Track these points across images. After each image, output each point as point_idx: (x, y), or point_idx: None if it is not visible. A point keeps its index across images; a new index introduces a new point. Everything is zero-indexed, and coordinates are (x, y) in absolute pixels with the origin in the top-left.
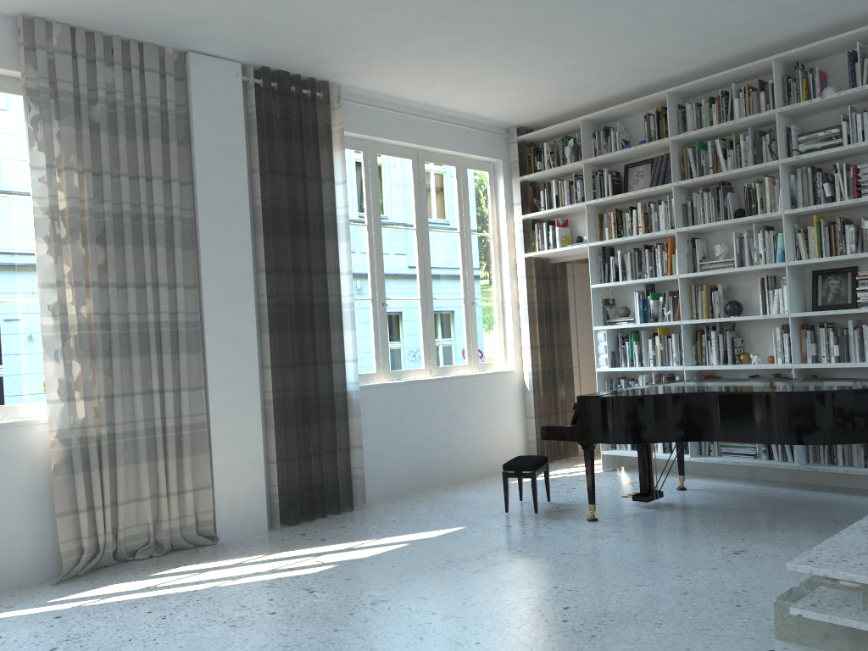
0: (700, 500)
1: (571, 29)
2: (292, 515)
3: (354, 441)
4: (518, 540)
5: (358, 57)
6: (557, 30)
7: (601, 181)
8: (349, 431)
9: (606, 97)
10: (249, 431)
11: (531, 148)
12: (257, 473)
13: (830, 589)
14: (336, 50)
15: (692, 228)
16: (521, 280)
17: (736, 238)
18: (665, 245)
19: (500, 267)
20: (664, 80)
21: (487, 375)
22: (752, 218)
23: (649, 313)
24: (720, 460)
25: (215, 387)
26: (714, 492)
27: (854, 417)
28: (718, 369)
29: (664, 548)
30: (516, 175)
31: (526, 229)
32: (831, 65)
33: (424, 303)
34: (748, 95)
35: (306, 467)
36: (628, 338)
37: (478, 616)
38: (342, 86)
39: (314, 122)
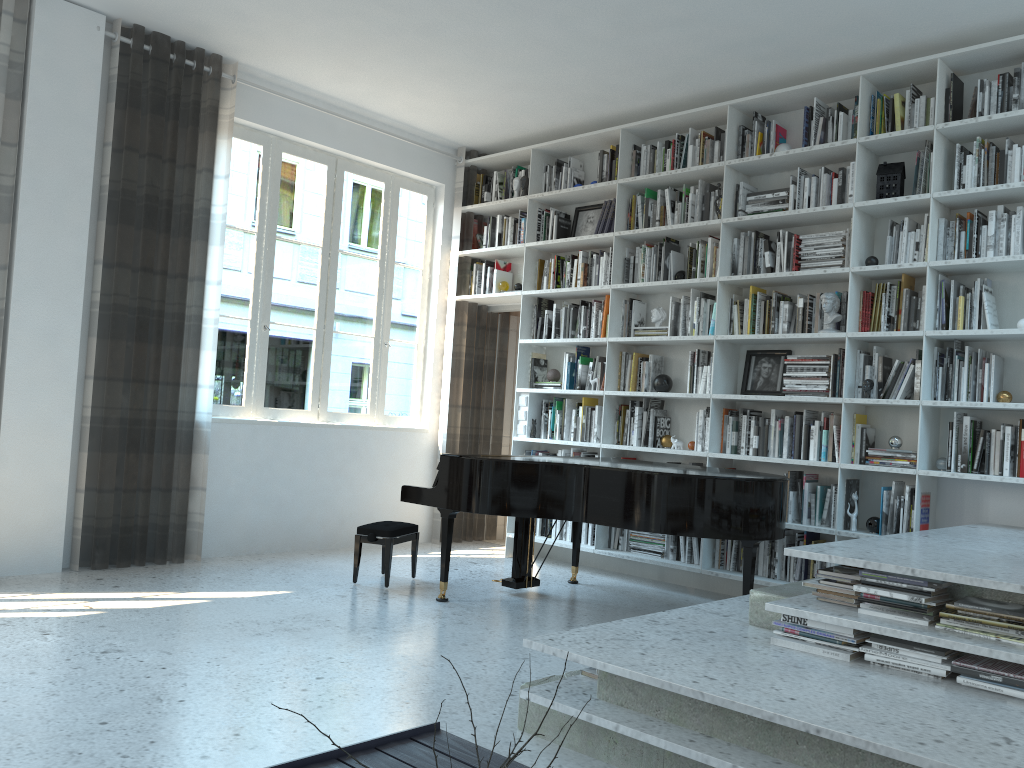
0: (582, 595)
1: (493, 33)
2: (97, 557)
3: (199, 481)
4: (338, 610)
5: (248, 30)
6: (476, 31)
7: (546, 222)
8: (194, 470)
9: (561, 126)
10: (53, 450)
11: (482, 176)
12: (57, 501)
13: (585, 678)
14: (219, 17)
15: (627, 286)
16: (449, 325)
17: (672, 303)
18: (603, 303)
19: (428, 308)
20: (622, 115)
21: (391, 429)
22: (688, 281)
23: (578, 379)
24: (624, 555)
25: (14, 391)
26: (605, 589)
27: (724, 509)
28: (634, 450)
29: (491, 635)
30: (459, 203)
31: (464, 268)
32: (793, 121)
33: (320, 335)
34: (704, 143)
35: (125, 503)
36: (553, 406)
37: (211, 676)
38: (241, 64)
39: (195, 100)
